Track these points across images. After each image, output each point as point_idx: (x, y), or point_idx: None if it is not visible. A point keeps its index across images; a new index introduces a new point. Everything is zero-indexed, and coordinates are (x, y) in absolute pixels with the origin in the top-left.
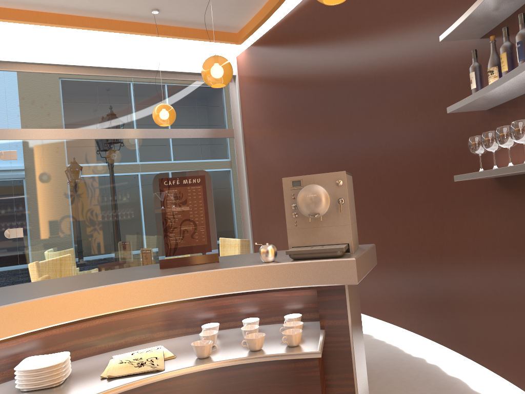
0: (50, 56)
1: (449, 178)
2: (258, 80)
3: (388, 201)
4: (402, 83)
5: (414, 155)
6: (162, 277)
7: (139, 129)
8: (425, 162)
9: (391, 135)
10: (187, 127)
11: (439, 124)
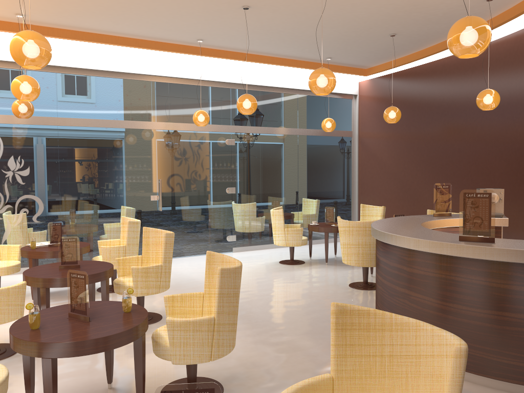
0: (256, 80)
1: (518, 186)
2: (378, 102)
3: None
4: (495, 134)
5: (498, 171)
6: (447, 219)
7: (299, 128)
8: (504, 176)
9: (484, 158)
10: None
11: (516, 160)
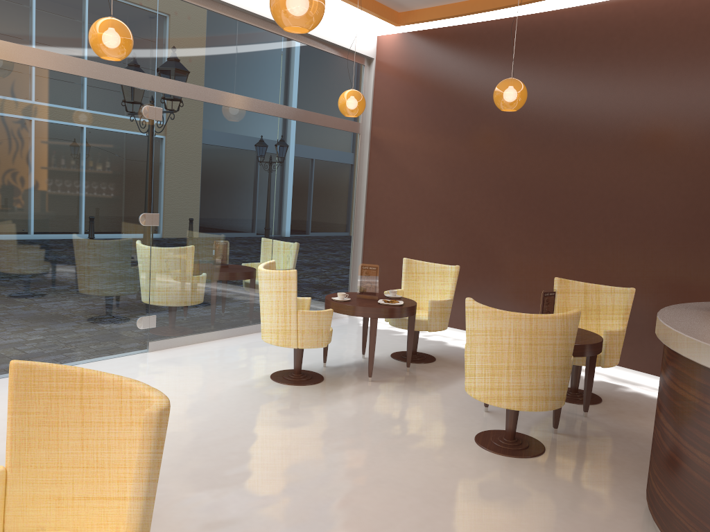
0: None
1: None
2: (417, 77)
3: (613, 250)
4: (666, 151)
5: (666, 216)
6: None
7: (282, 105)
8: (681, 226)
9: (636, 192)
10: (323, 112)
11: None
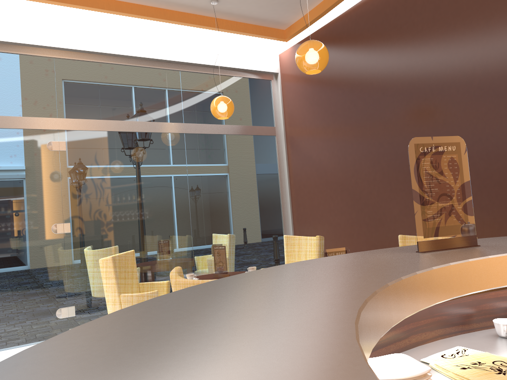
0: (101, 44)
1: None
2: (307, 77)
3: (489, 196)
4: None
5: None
6: (478, 259)
7: (186, 123)
8: None
9: (497, 127)
10: (232, 123)
11: None
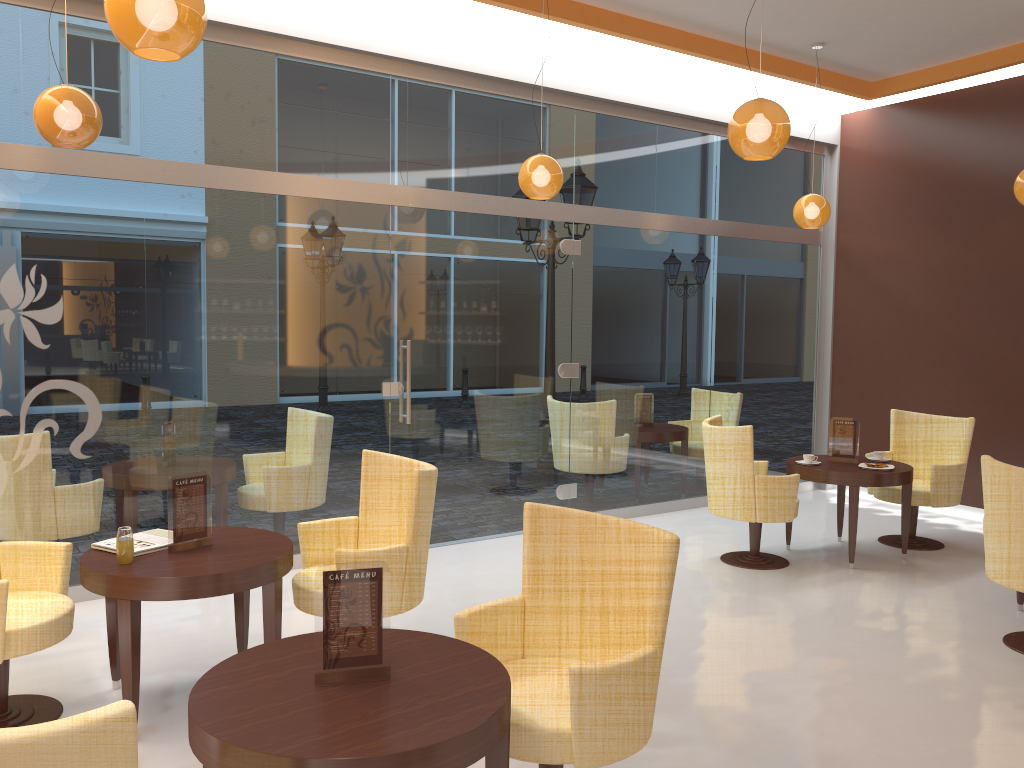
0: (635, 92)
1: None
2: (900, 164)
3: None
4: None
5: None
6: None
7: (718, 220)
8: None
9: None
10: (771, 223)
11: None
